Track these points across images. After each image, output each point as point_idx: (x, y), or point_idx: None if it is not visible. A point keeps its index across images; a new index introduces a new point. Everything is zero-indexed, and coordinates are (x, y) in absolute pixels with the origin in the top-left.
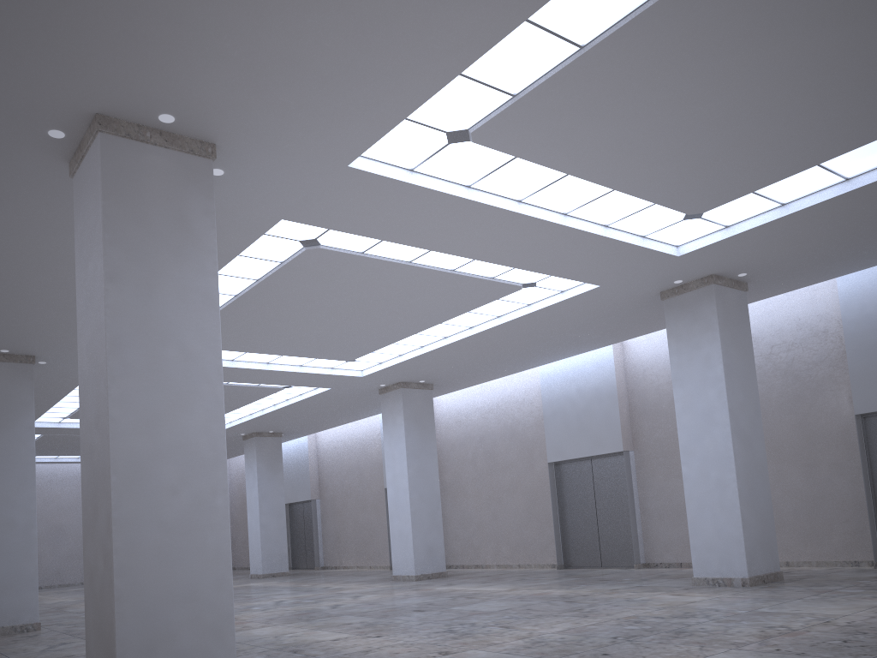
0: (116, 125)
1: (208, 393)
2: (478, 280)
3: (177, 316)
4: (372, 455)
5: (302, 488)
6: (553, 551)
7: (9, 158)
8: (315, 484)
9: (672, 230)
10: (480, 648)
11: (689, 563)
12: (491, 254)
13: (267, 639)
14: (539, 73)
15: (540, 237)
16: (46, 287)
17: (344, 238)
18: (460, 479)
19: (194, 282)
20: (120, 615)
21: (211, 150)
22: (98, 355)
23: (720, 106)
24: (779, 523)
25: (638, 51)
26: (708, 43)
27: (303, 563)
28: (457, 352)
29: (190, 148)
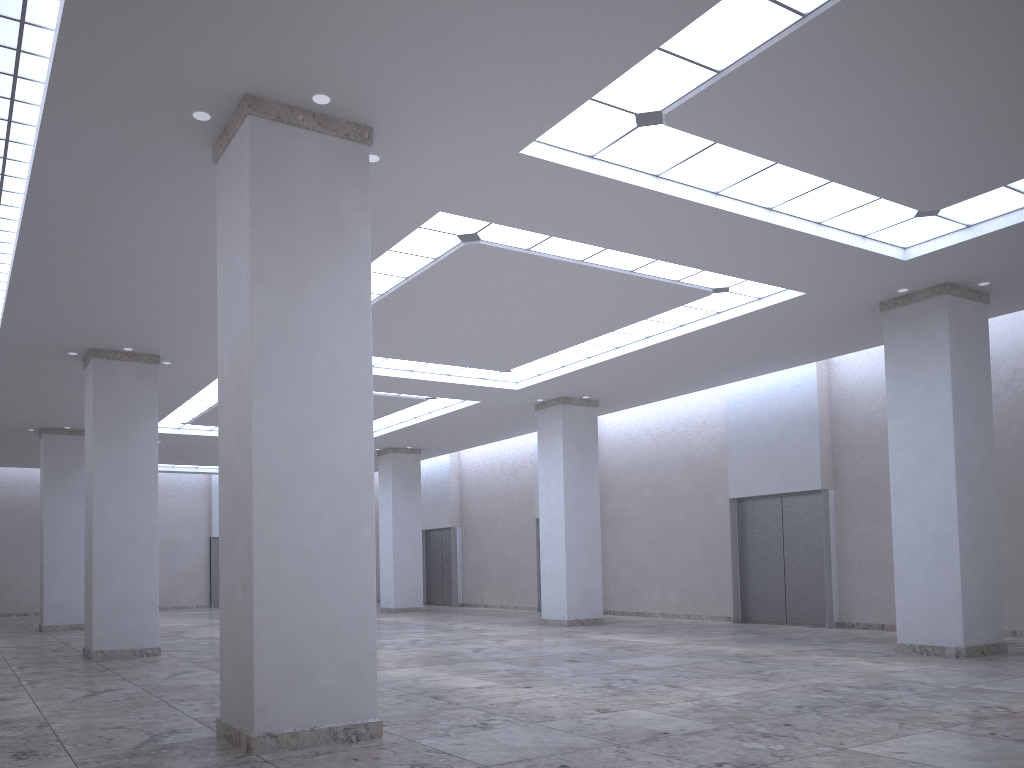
0: (267, 107)
1: (356, 411)
2: (660, 283)
3: (326, 324)
4: (523, 479)
5: (441, 514)
6: (729, 601)
7: (150, 142)
8: (456, 509)
9: (900, 230)
10: (643, 707)
11: (892, 625)
12: (677, 255)
13: (405, 682)
14: (751, 45)
15: (738, 236)
16: (177, 281)
17: (508, 233)
18: (624, 512)
19: (345, 285)
20: (259, 647)
21: (367, 134)
22: (241, 364)
23: (971, 84)
24: (1008, 584)
25: (873, 20)
26: (961, 9)
27: (439, 598)
28: (630, 365)
29: (345, 133)
